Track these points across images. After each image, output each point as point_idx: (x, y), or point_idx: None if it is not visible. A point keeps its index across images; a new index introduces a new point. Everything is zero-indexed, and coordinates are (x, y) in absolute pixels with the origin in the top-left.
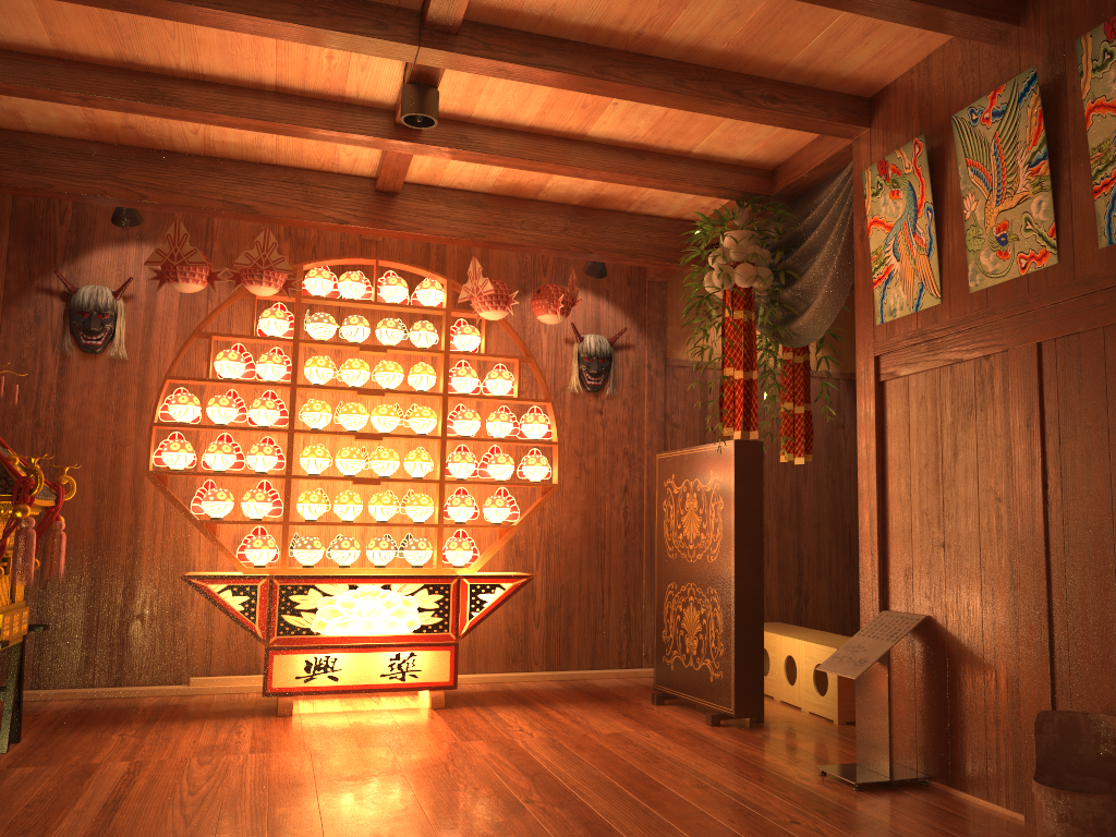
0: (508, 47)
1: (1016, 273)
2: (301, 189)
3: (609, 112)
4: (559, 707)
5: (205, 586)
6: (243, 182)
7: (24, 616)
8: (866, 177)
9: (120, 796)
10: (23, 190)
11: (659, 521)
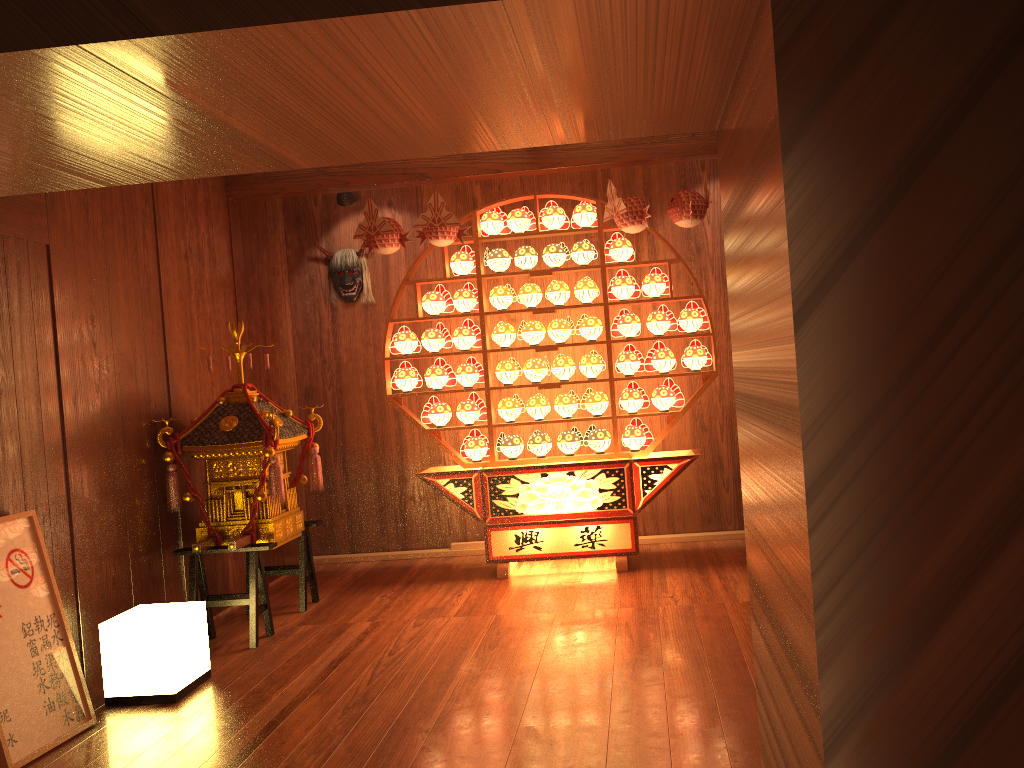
0: None
1: None
2: None
3: None
4: (724, 571)
5: (434, 481)
6: None
7: (298, 518)
8: None
9: (346, 654)
10: (268, 196)
11: None
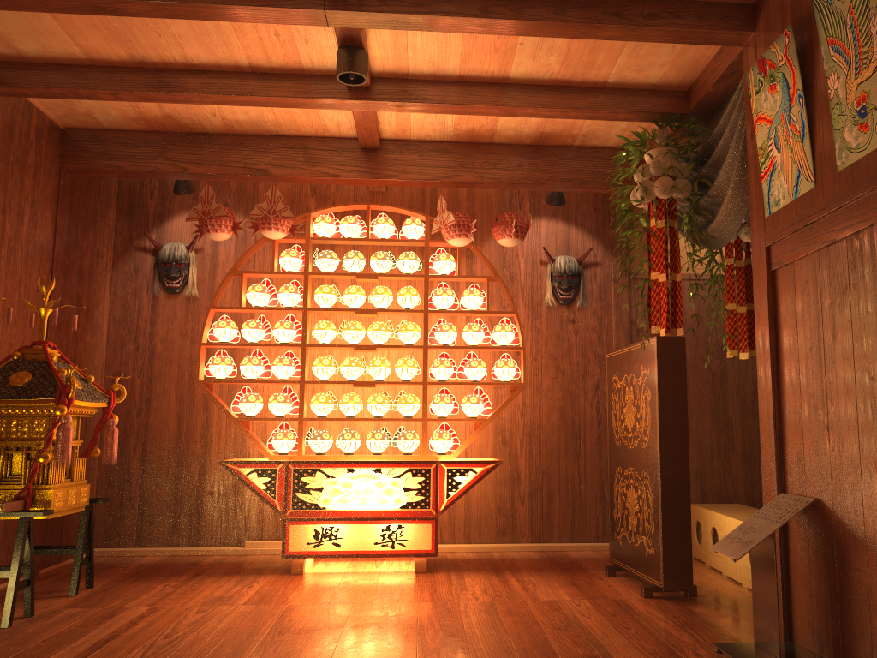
0: (401, 1)
1: (876, 143)
2: (302, 152)
3: (520, 53)
4: (521, 575)
5: (237, 470)
6: (258, 151)
7: (83, 491)
8: (750, 77)
9: (114, 636)
10: (103, 172)
11: (609, 413)
